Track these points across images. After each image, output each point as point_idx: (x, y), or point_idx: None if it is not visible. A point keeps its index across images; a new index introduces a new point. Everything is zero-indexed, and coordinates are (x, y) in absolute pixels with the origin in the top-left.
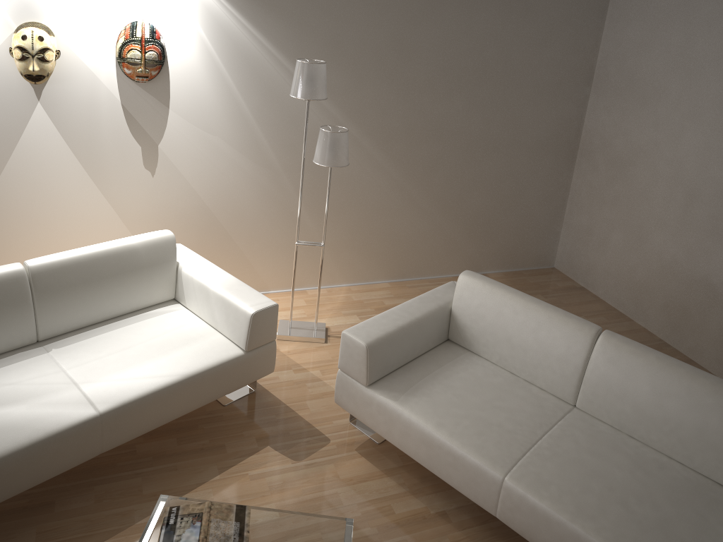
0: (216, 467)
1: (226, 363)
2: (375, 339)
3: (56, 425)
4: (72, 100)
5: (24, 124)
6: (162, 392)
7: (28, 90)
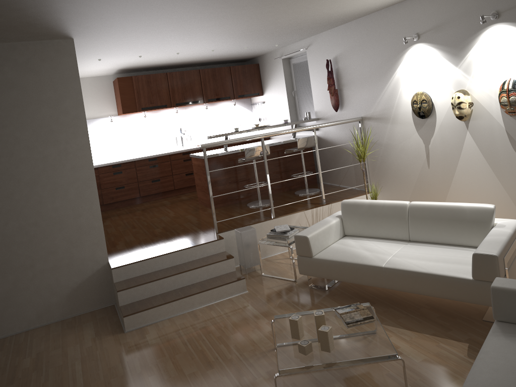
0: (433, 332)
1: (456, 278)
2: (503, 287)
3: (367, 262)
4: (481, 129)
5: (462, 142)
6: (413, 273)
7: (462, 124)
